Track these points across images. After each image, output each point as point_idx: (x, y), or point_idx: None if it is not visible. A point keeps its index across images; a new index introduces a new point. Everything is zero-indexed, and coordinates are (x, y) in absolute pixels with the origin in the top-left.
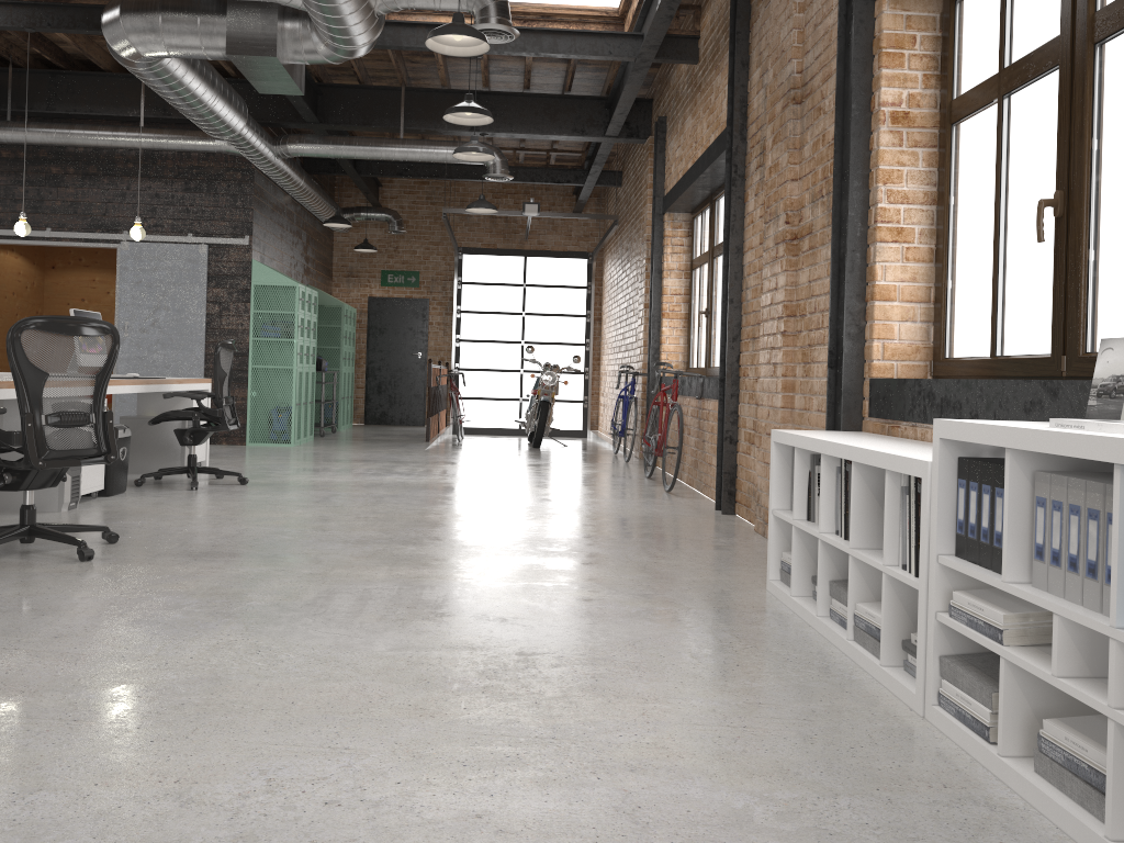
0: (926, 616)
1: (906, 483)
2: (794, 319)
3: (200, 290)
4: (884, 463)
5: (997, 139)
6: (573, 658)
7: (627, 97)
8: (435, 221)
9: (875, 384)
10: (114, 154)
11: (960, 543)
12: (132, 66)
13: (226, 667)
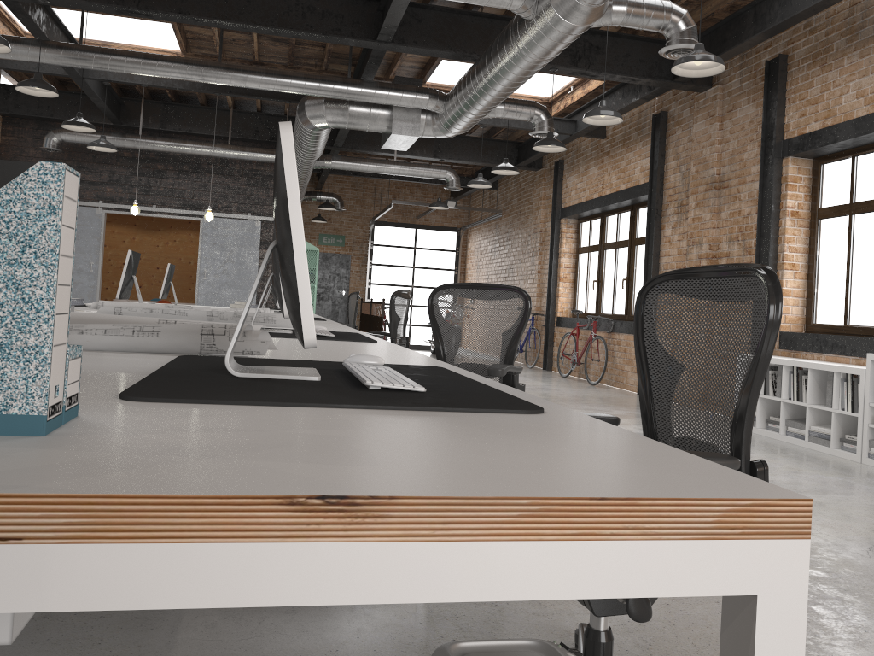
0: (862, 425)
1: (842, 377)
2: None
3: (255, 250)
4: (833, 369)
5: (848, 232)
6: None
7: None
8: (356, 202)
9: (783, 334)
10: (200, 158)
11: None
12: (313, 129)
13: None
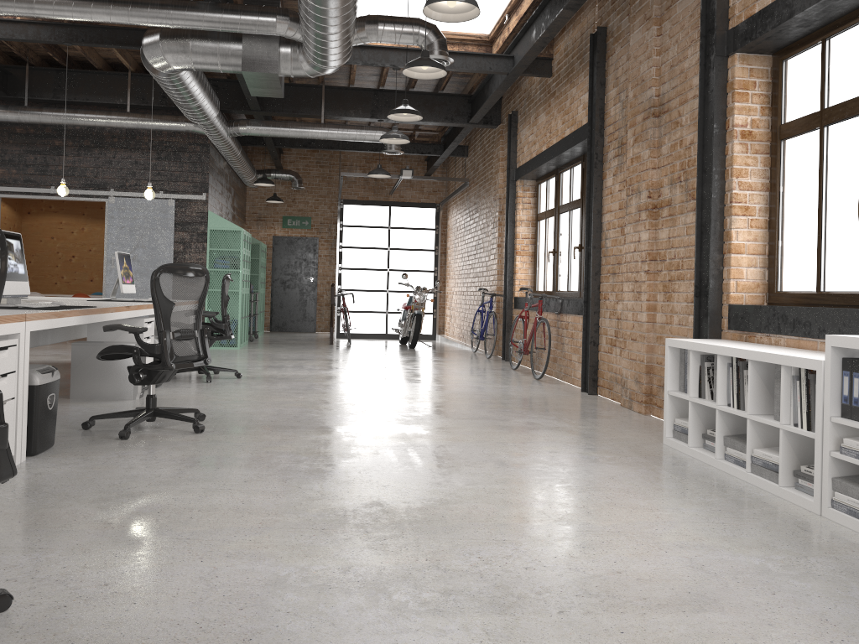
0: (821, 454)
1: (794, 373)
2: (654, 262)
3: (169, 233)
4: (780, 361)
5: (819, 153)
6: (584, 487)
7: (493, 97)
8: (322, 179)
9: (733, 308)
10: (103, 131)
11: (845, 409)
12: (160, 75)
13: (377, 497)
